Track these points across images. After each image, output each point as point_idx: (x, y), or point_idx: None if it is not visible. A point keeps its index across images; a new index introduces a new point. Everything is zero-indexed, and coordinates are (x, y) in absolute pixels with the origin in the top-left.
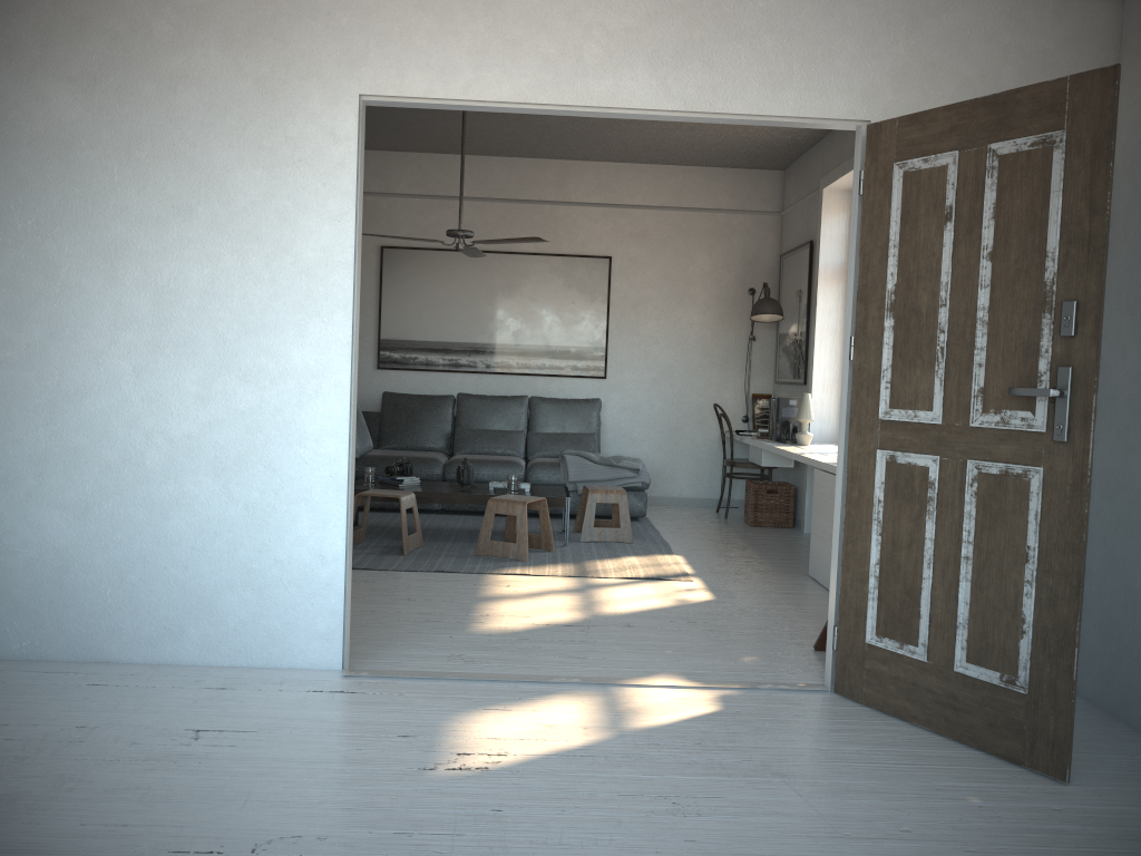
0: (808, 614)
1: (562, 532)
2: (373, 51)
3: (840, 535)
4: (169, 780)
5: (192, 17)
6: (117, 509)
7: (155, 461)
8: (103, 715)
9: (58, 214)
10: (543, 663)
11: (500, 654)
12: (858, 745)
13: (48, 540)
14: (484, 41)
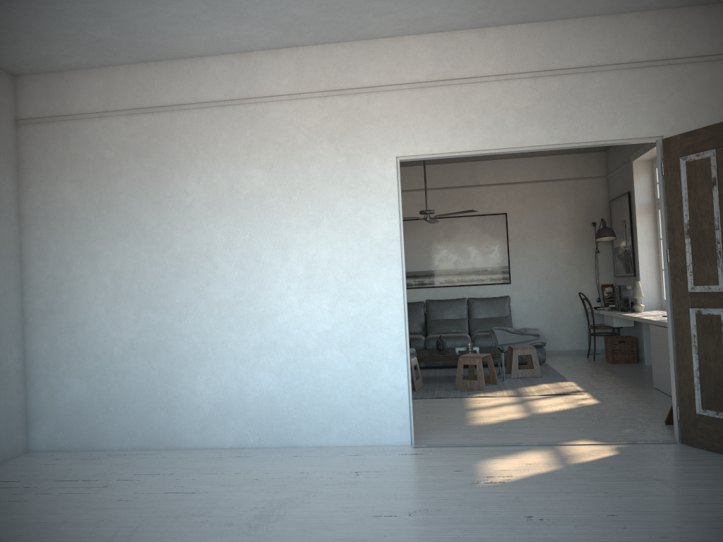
0: (657, 407)
1: (498, 374)
2: (401, 135)
3: (673, 357)
4: (355, 491)
5: (314, 131)
6: (295, 370)
7: (311, 345)
8: (308, 467)
9: (259, 230)
10: (514, 437)
11: (489, 434)
12: (699, 466)
13: (263, 387)
14: (455, 123)
